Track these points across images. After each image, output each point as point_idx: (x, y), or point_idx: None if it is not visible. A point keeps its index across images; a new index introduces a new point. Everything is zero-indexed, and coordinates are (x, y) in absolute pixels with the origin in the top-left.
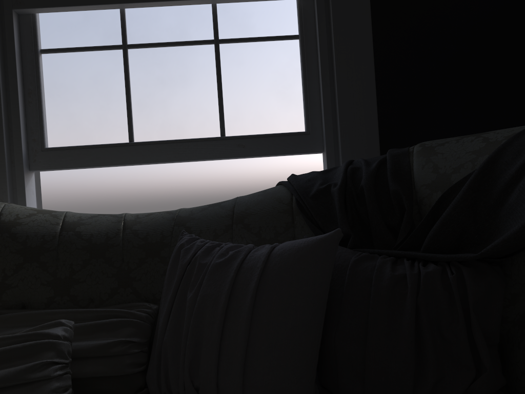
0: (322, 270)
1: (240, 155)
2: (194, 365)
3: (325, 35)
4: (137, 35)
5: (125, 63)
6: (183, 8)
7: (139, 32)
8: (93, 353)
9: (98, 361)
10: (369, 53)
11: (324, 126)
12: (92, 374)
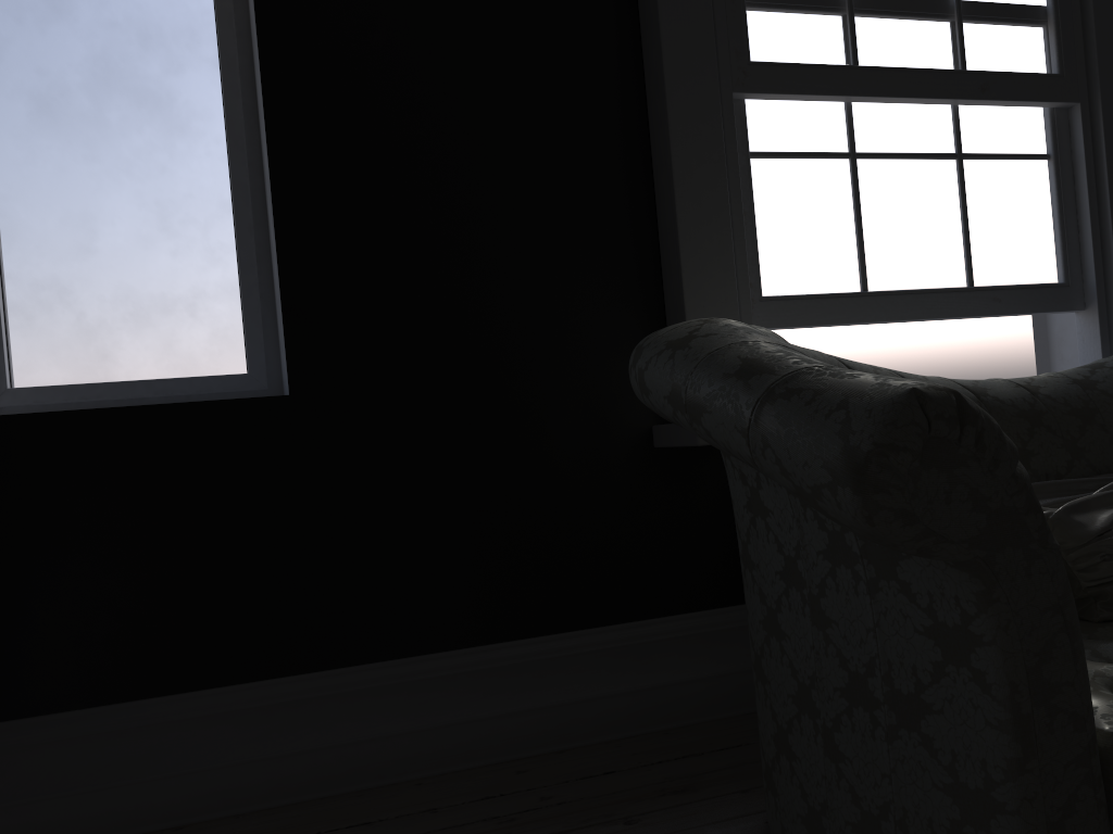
0: None
1: (995, 313)
2: None
3: (1091, 158)
4: (866, 140)
5: (855, 179)
6: (919, 108)
7: (868, 136)
8: None
9: None
10: None
11: (1094, 277)
12: None
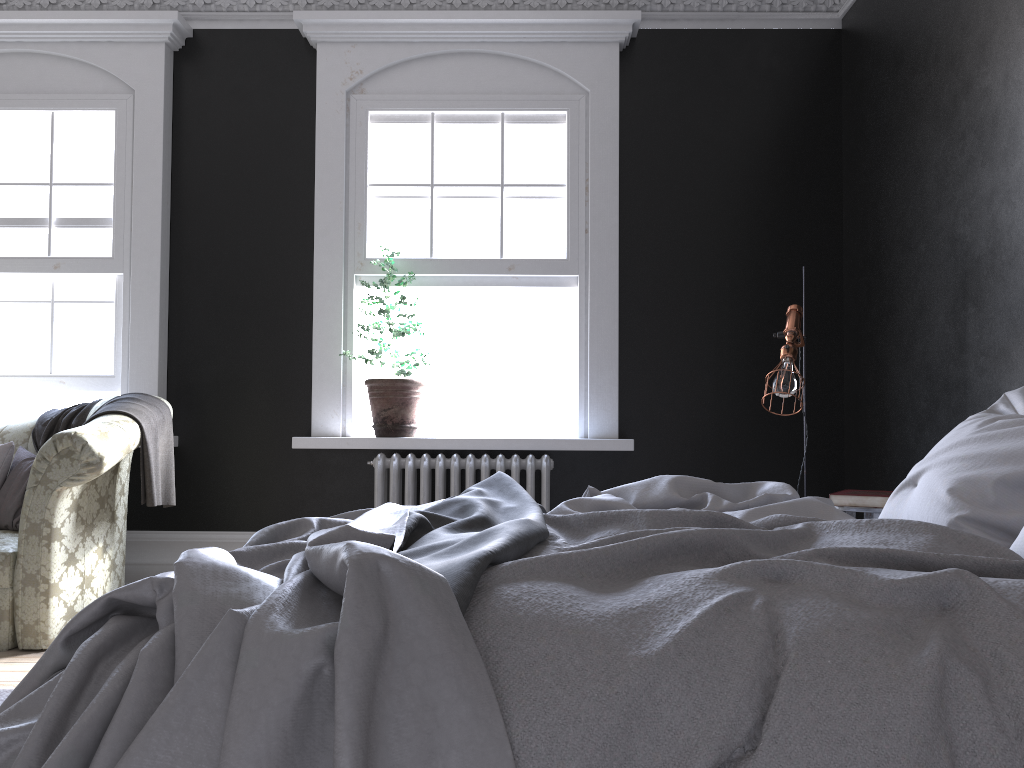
0: None
1: (61, 389)
2: None
3: (127, 305)
4: None
5: None
6: (31, 275)
7: None
8: None
9: None
10: (156, 321)
11: (121, 373)
12: None
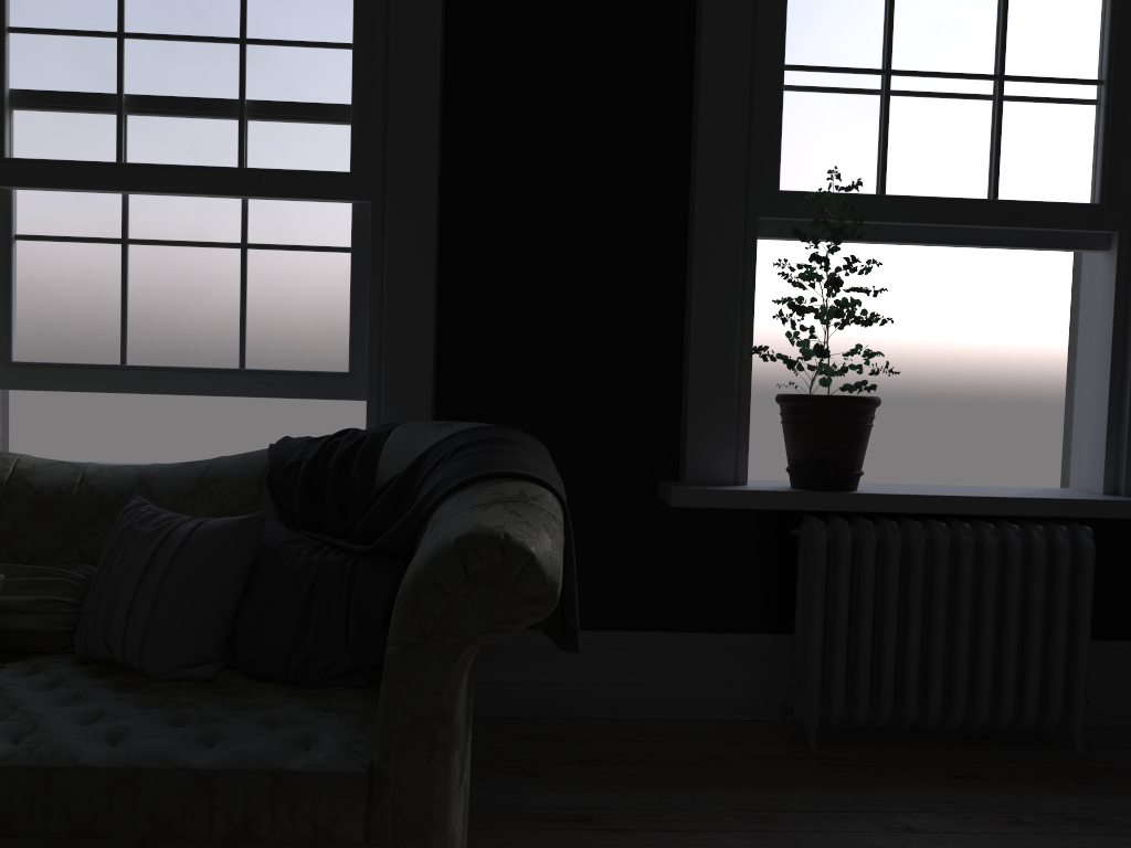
0: (237, 548)
1: (260, 395)
2: (109, 623)
3: (378, 256)
4: (142, 227)
5: (123, 263)
6: (205, 199)
7: (145, 224)
8: (21, 607)
9: (26, 616)
10: (430, 285)
11: (367, 370)
12: (18, 626)
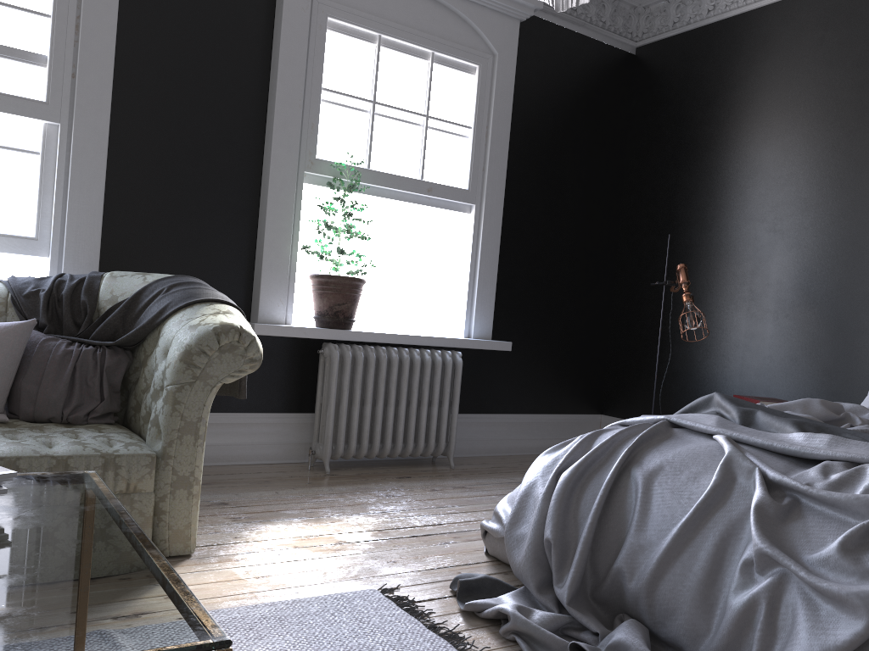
0: (19, 341)
1: None
2: None
3: (64, 161)
4: None
5: None
6: None
7: None
8: None
9: None
10: (102, 185)
11: (52, 237)
12: None
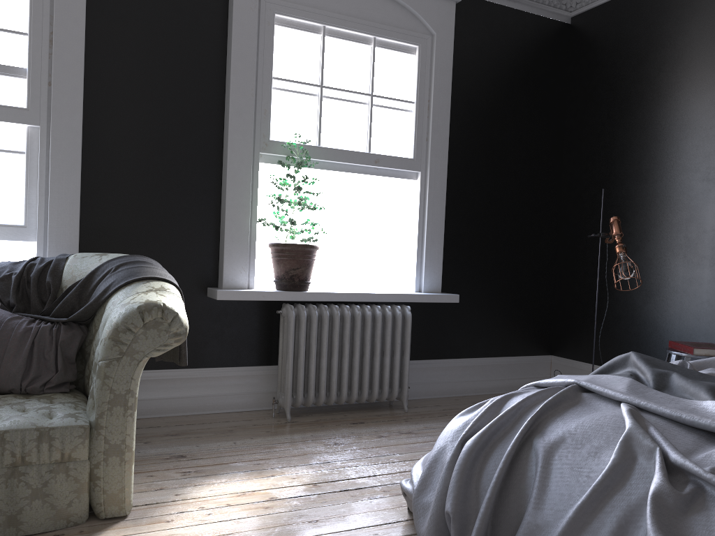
0: None
1: None
2: None
3: (45, 158)
4: None
5: None
6: None
7: None
8: None
9: None
10: (78, 177)
11: (37, 224)
12: None
